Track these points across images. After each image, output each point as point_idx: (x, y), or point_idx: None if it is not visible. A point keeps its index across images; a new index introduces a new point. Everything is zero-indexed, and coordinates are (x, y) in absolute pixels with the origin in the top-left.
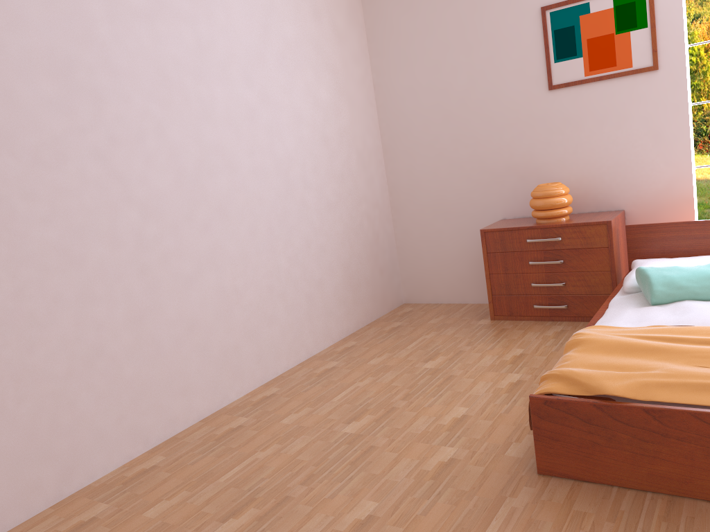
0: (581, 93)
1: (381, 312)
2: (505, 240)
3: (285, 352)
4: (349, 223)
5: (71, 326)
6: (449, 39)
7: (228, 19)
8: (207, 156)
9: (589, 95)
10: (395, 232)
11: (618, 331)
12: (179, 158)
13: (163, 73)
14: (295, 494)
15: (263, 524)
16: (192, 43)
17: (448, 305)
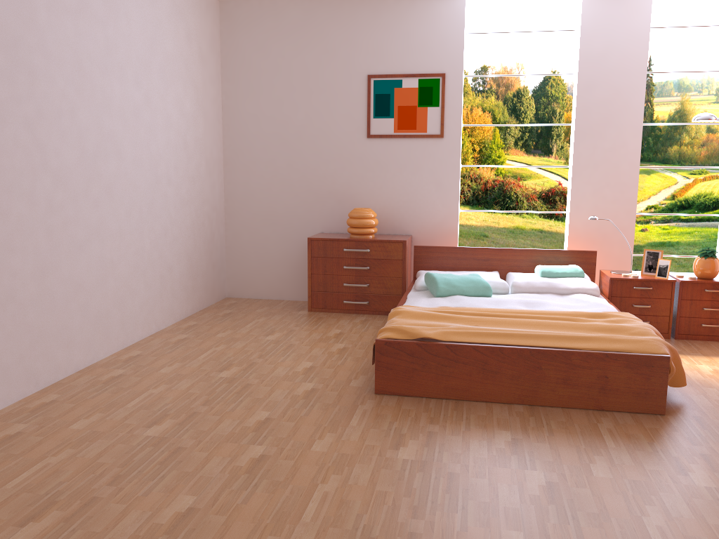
0: (390, 144)
1: (210, 301)
2: (327, 247)
3: (141, 324)
4: (195, 220)
5: None
6: (294, 82)
7: (129, 27)
8: (103, 141)
9: (396, 147)
10: (226, 234)
11: (420, 308)
12: (84, 139)
13: (80, 63)
14: (201, 410)
15: (185, 426)
16: (102, 42)
17: (268, 300)
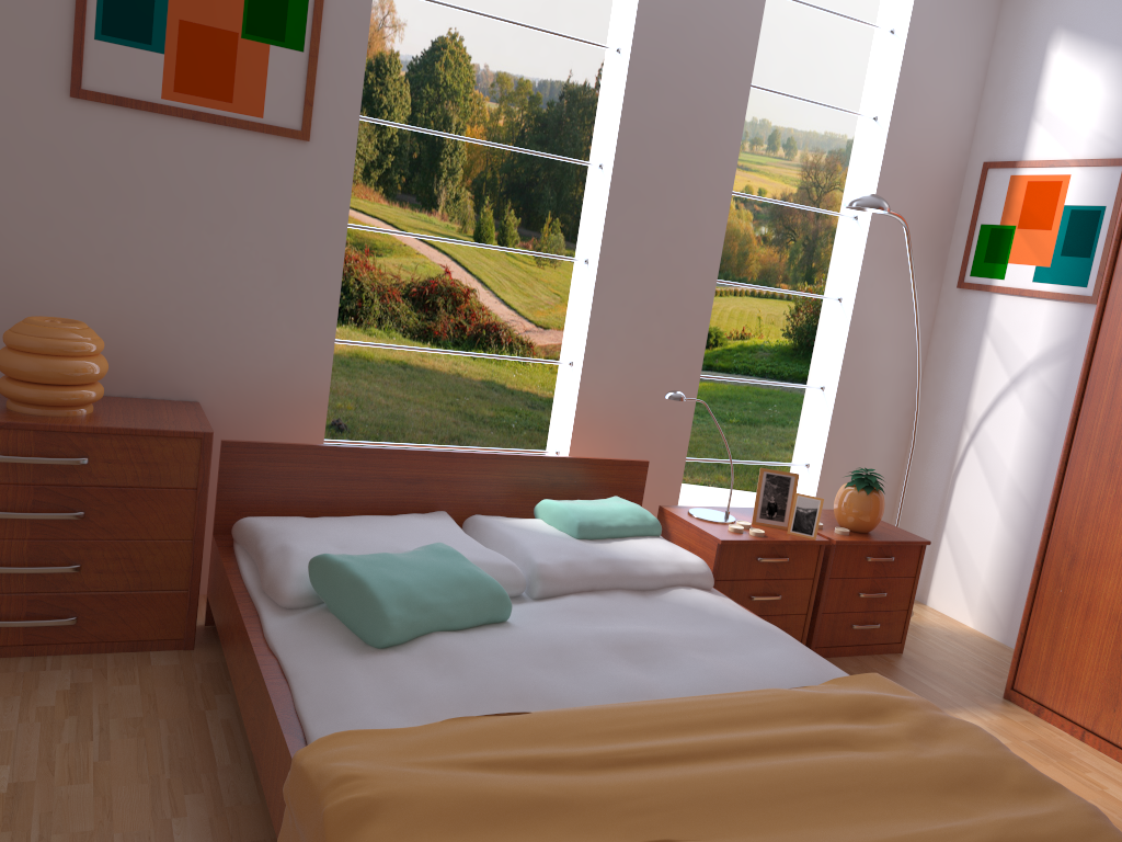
0: (148, 131)
1: None
2: None
3: None
4: None
5: None
6: None
7: None
8: None
9: (166, 142)
10: None
11: (408, 748)
12: None
13: None
14: None
15: None
16: None
17: None
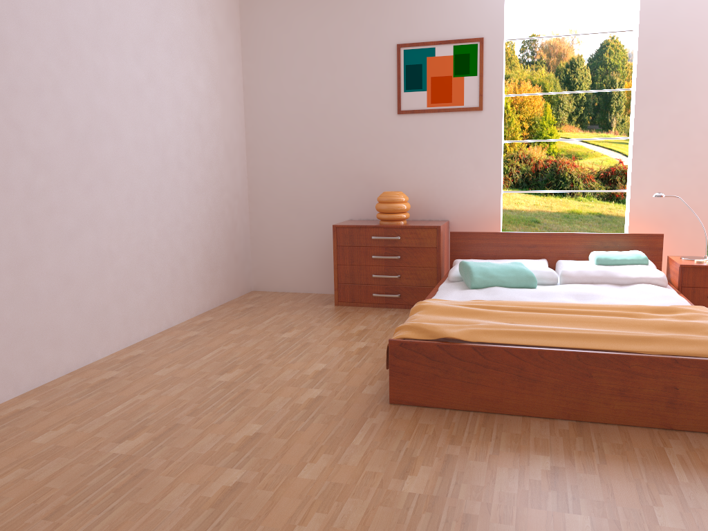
0: (423, 120)
1: (233, 295)
2: (354, 235)
3: (148, 320)
4: (212, 208)
5: None
6: (317, 56)
7: None
8: (96, 121)
9: (429, 123)
10: (251, 223)
11: (449, 302)
12: (71, 118)
13: (65, 34)
14: (184, 422)
15: (160, 442)
16: (92, 12)
17: (295, 294)
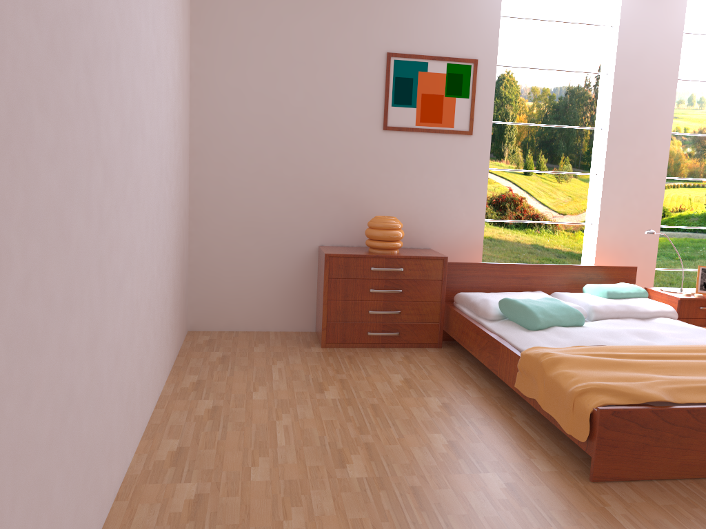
0: (410, 139)
1: (181, 340)
2: (350, 266)
3: (151, 392)
4: (177, 230)
5: (57, 353)
6: (292, 52)
7: None
8: (135, 110)
9: (417, 143)
10: (190, 247)
11: (562, 351)
12: (123, 103)
13: None
14: None
15: None
16: None
17: (249, 333)
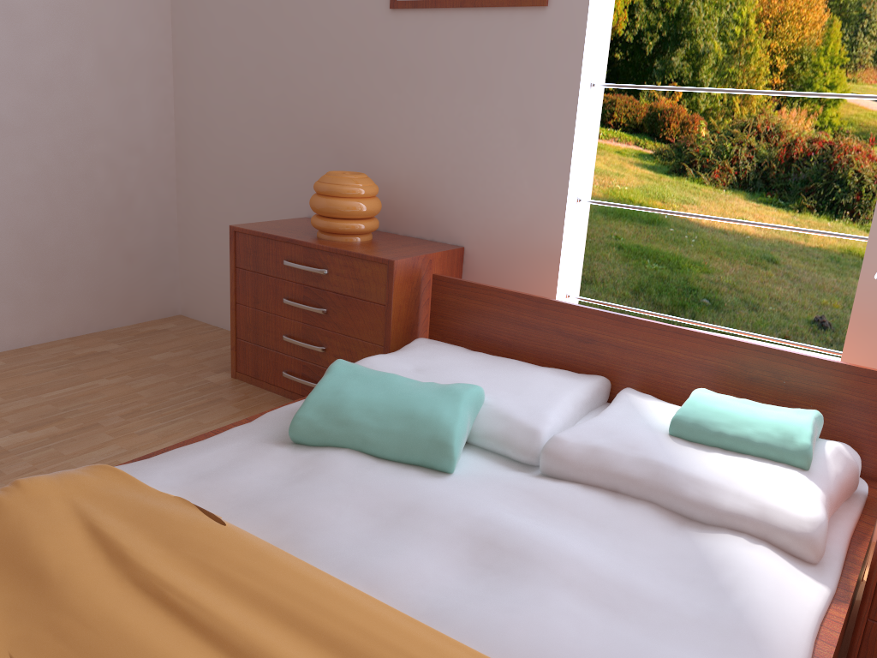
0: (434, 24)
1: (115, 321)
2: (259, 252)
3: None
4: (53, 167)
5: None
6: None
7: None
8: None
9: (445, 31)
10: (178, 200)
11: (103, 494)
12: None
13: None
14: None
15: None
16: None
17: (225, 335)
